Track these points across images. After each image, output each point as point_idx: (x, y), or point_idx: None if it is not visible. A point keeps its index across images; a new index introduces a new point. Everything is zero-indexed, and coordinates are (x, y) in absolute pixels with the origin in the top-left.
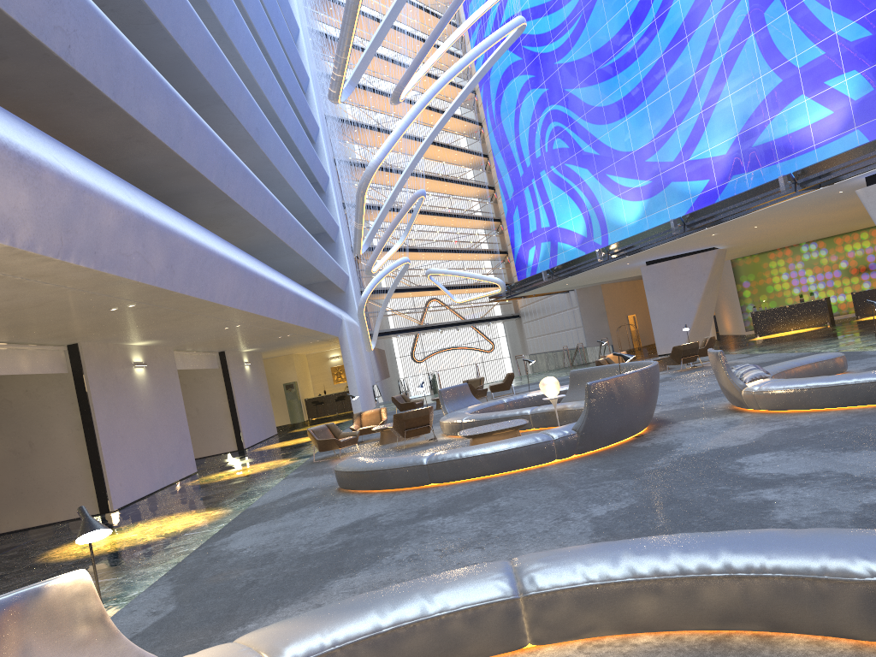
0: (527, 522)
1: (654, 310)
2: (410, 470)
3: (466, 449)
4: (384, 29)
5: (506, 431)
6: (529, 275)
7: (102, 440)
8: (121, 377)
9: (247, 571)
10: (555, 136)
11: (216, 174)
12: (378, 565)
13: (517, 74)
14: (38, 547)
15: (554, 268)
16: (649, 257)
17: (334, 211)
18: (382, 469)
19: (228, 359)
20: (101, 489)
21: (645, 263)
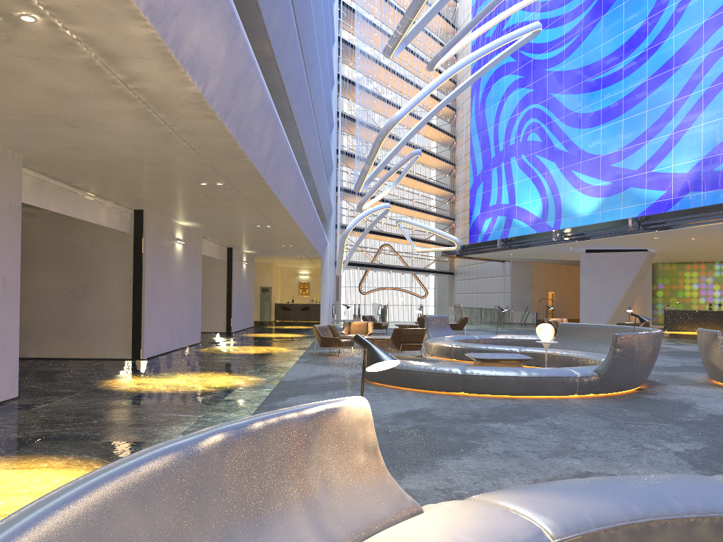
0: (603, 443)
1: (584, 291)
2: (445, 377)
3: (499, 369)
4: (440, 4)
5: (513, 361)
6: (480, 240)
7: (146, 296)
8: (166, 248)
9: None
10: (531, 130)
11: (292, 91)
12: (477, 454)
13: (509, 73)
14: (90, 375)
15: (509, 238)
16: (592, 246)
17: (332, 154)
18: (418, 370)
19: (234, 255)
20: (137, 338)
21: (583, 251)
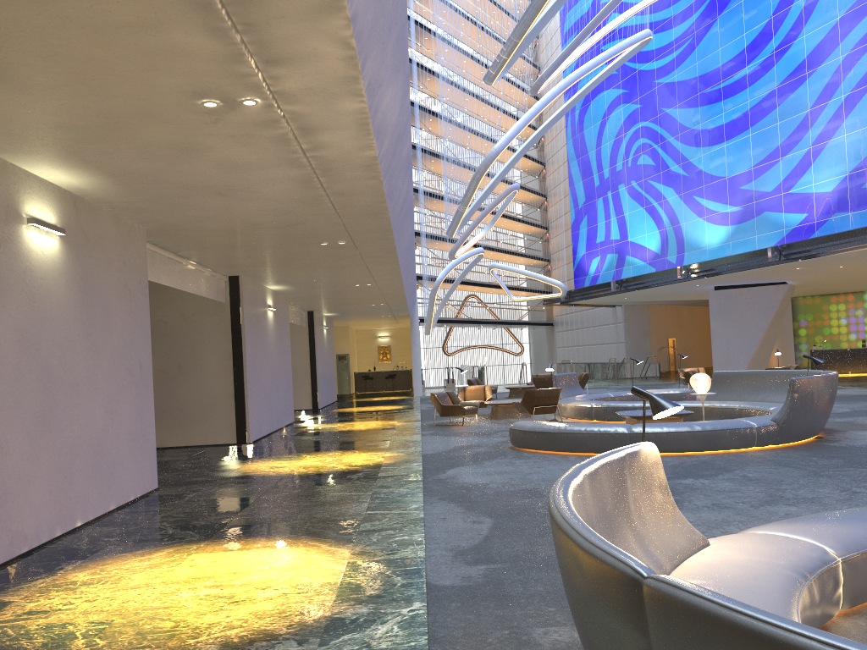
0: (809, 490)
1: (716, 335)
2: (610, 437)
3: (669, 424)
4: (544, 20)
5: (673, 417)
6: (588, 283)
7: (247, 372)
8: (260, 316)
9: (527, 500)
10: (642, 152)
11: None
12: (687, 508)
13: (610, 87)
14: (209, 462)
15: (624, 279)
16: (722, 282)
17: None
18: (579, 432)
19: (315, 320)
20: (241, 420)
21: (711, 288)
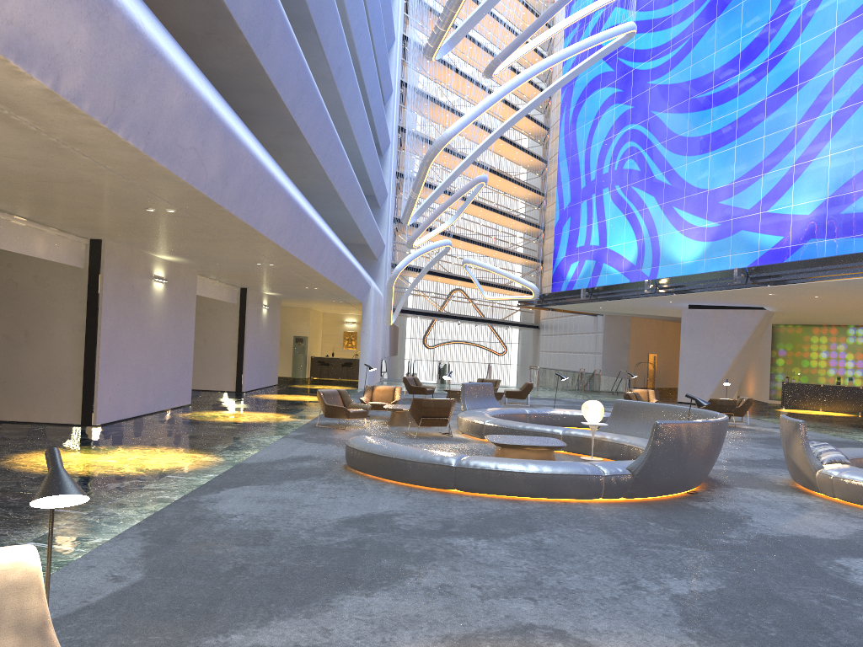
0: (585, 577)
1: (684, 356)
2: (434, 469)
3: (503, 461)
4: None
5: (541, 449)
6: (564, 288)
7: (102, 348)
8: (138, 288)
9: (236, 549)
10: (629, 156)
11: (291, 97)
12: (400, 588)
13: (605, 85)
14: (6, 446)
15: (595, 288)
16: (695, 300)
17: (387, 177)
18: (403, 459)
19: (249, 298)
20: (88, 400)
21: (687, 306)
